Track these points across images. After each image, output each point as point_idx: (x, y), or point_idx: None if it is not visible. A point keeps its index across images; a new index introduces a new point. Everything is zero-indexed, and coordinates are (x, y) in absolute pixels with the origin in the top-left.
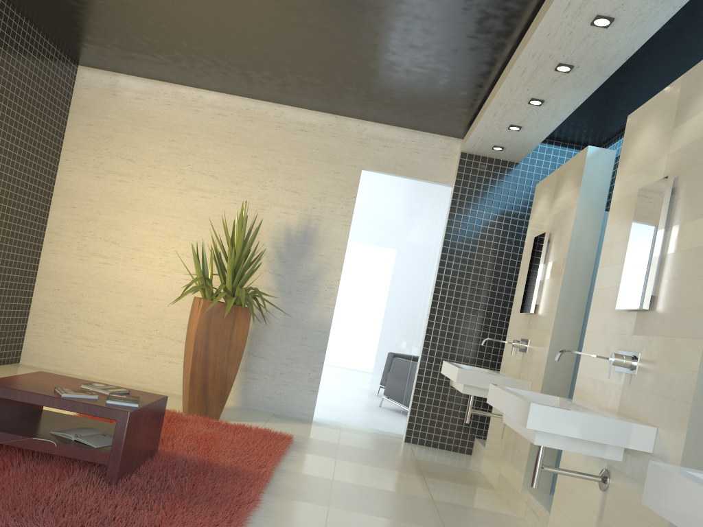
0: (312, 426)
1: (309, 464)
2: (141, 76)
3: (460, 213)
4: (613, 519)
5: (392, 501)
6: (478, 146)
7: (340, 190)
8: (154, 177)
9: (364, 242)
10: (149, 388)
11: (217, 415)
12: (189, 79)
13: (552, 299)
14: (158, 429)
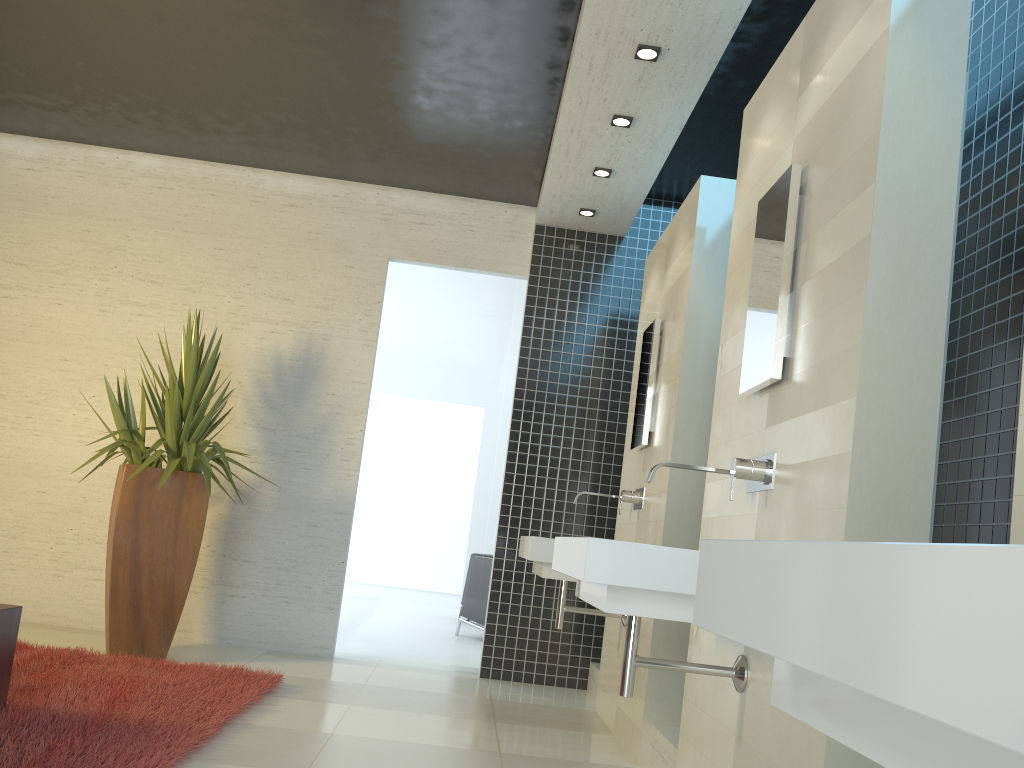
0: (330, 663)
1: (298, 715)
2: (34, 135)
3: (541, 316)
4: (755, 736)
5: (426, 759)
6: (559, 212)
7: (356, 293)
8: (59, 288)
9: (398, 370)
10: (62, 625)
11: (161, 653)
12: (108, 135)
13: (668, 416)
14: (4, 663)
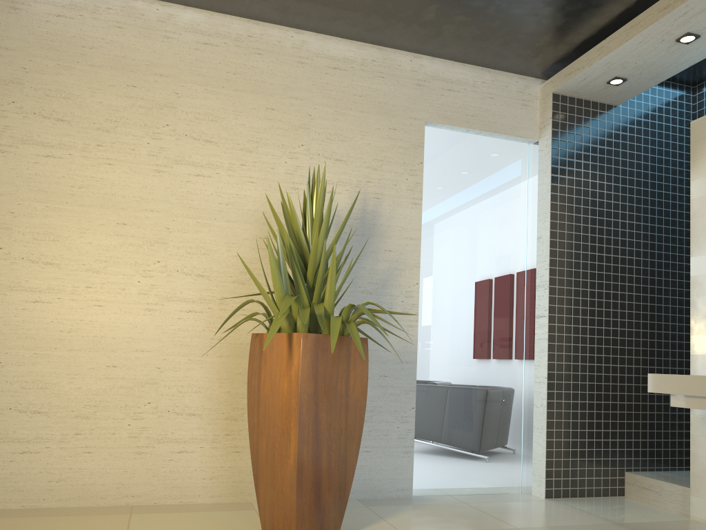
0: (431, 506)
1: None
2: None
3: (563, 175)
4: None
5: None
6: (589, 80)
7: (400, 154)
8: (108, 147)
9: (440, 226)
10: (149, 504)
11: None
12: None
13: None
14: None
